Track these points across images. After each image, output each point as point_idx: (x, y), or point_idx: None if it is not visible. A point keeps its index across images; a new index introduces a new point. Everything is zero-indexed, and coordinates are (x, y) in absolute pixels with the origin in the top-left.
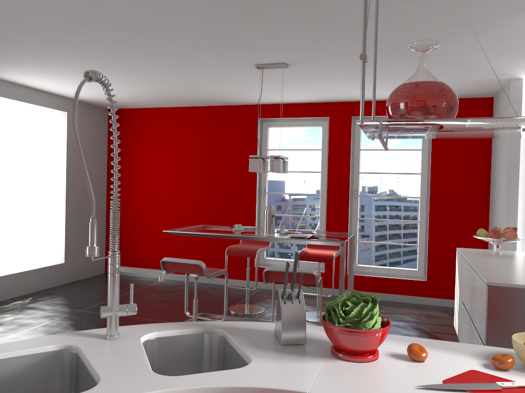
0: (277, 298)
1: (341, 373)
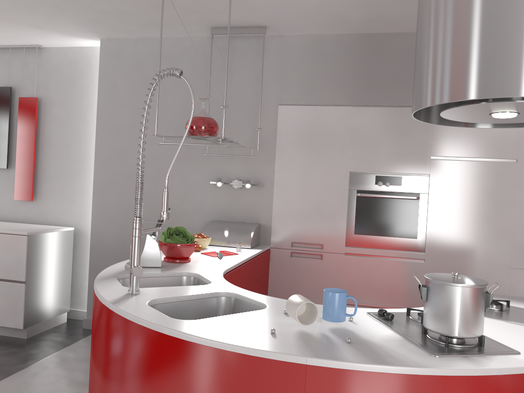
0: (146, 240)
1: (205, 264)
